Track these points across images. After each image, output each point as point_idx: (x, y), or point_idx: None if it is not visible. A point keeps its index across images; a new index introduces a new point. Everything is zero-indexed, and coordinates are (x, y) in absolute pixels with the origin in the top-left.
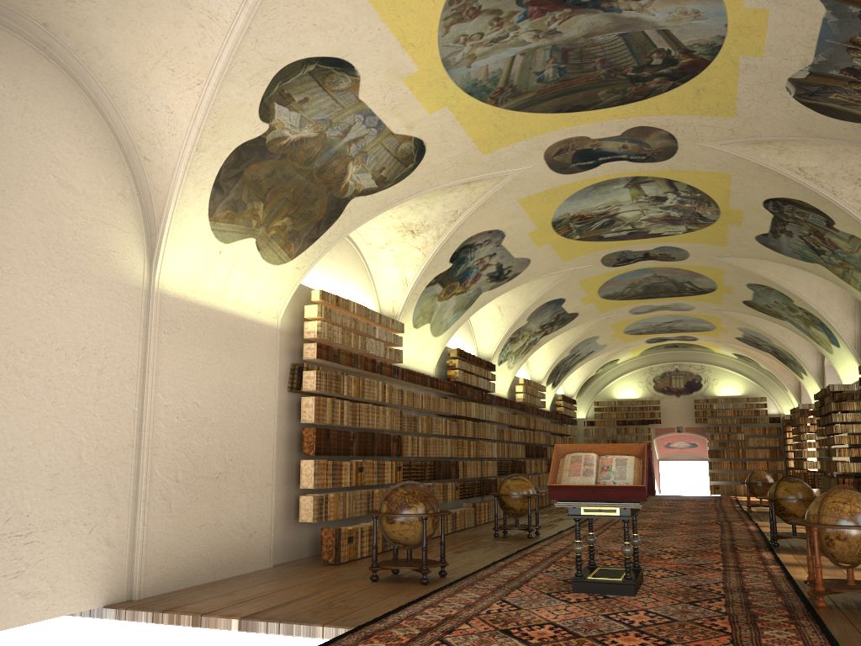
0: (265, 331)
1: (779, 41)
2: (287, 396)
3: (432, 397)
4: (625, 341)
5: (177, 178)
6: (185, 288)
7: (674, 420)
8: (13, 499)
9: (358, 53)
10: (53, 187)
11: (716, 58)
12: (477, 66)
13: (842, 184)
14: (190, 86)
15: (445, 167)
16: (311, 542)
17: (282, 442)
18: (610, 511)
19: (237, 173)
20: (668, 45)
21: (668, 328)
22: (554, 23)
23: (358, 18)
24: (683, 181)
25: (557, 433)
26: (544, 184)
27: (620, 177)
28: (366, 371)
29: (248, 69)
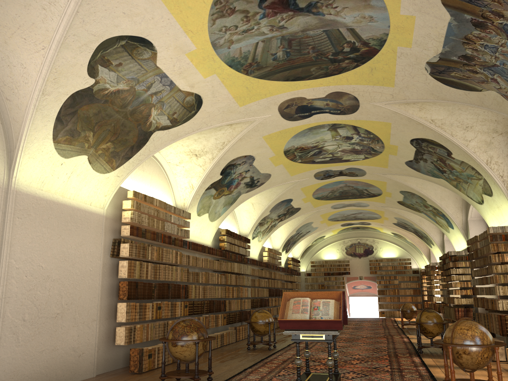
0: (94, 217)
1: (421, 37)
2: (110, 260)
3: (209, 260)
4: (328, 225)
5: (29, 113)
6: (35, 187)
7: (358, 272)
8: None
9: (155, 34)
10: None
11: (383, 48)
12: (234, 48)
13: (457, 130)
14: (37, 50)
15: (215, 114)
16: (124, 358)
17: (105, 290)
18: (318, 337)
19: (73, 111)
20: (354, 38)
21: (354, 217)
22: (282, 21)
23: (154, 11)
24: (362, 127)
25: (289, 281)
26: (278, 127)
27: (325, 124)
28: (164, 243)
29: (78, 40)
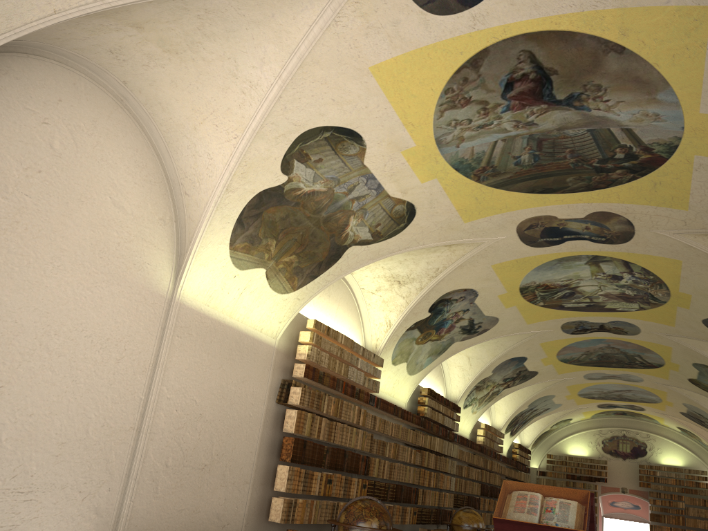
0: (263, 348)
1: None
2: (275, 407)
3: (401, 427)
4: (578, 402)
5: (208, 211)
6: (201, 301)
7: (619, 480)
8: (22, 458)
9: (366, 126)
10: (108, 205)
11: (673, 156)
12: (464, 147)
13: None
14: (228, 139)
15: (431, 230)
16: None
17: (265, 446)
18: None
19: (257, 213)
20: (630, 141)
21: (618, 396)
22: (532, 115)
23: (369, 98)
24: (638, 263)
25: (511, 478)
26: (515, 254)
27: (582, 255)
28: (345, 395)
29: (276, 130)
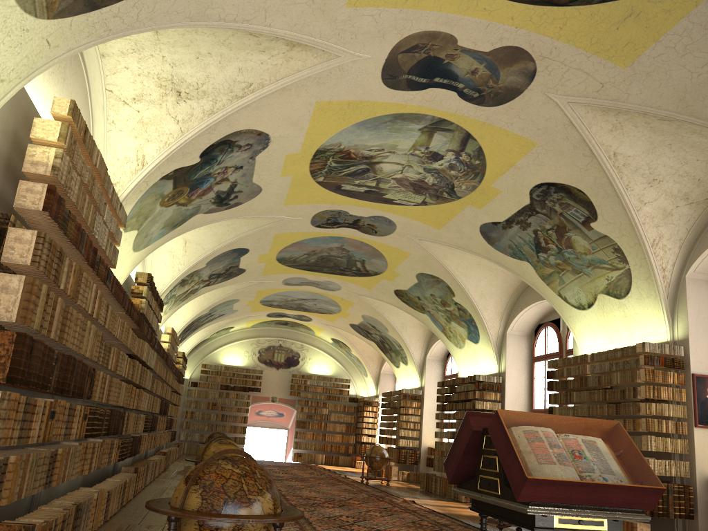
0: None
1: None
2: None
3: (125, 325)
4: (253, 310)
5: None
6: None
7: (271, 390)
8: None
9: None
10: None
11: None
12: None
13: (638, 181)
14: None
15: None
16: None
17: None
18: (594, 524)
19: None
20: None
21: (297, 305)
22: None
23: None
24: (480, 140)
25: (172, 390)
26: (356, 91)
27: (428, 115)
28: (85, 262)
29: None
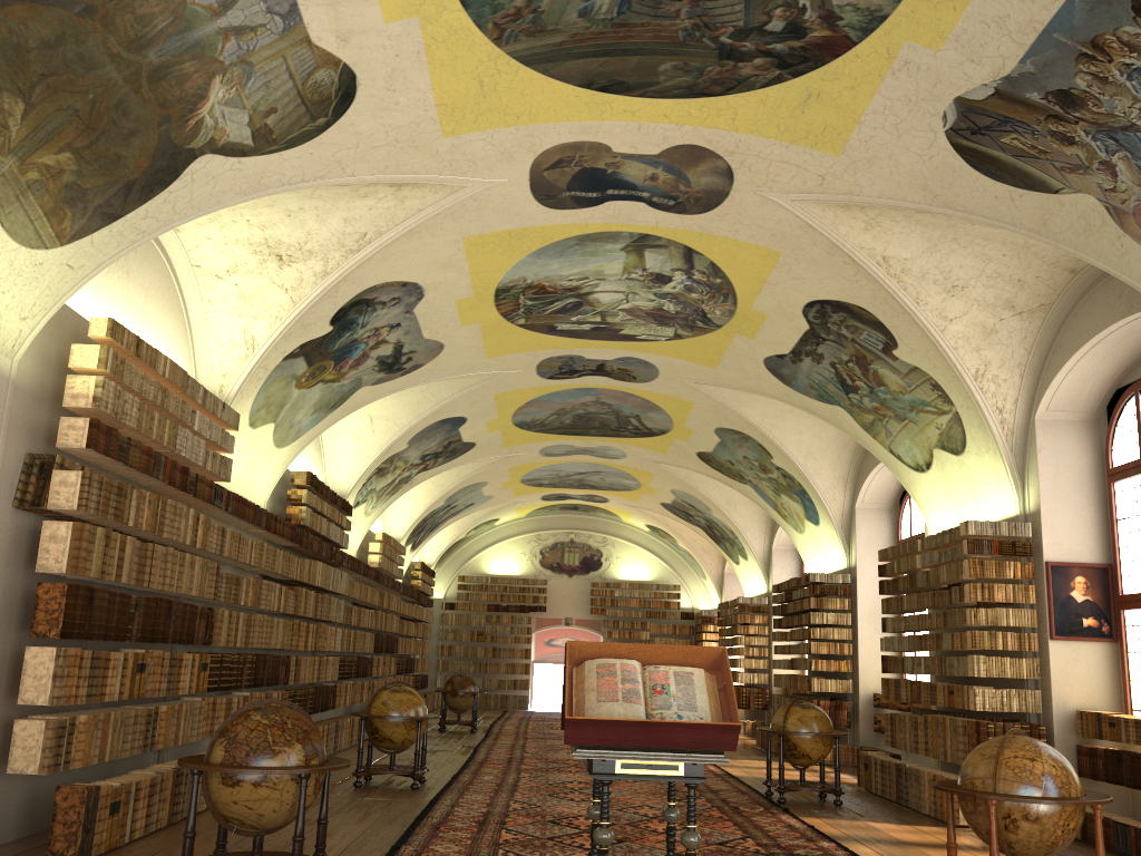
0: None
1: (980, 25)
2: (12, 517)
3: (267, 546)
4: (517, 493)
5: None
6: None
7: (563, 608)
8: None
9: None
10: None
11: (868, 39)
12: None
13: (931, 290)
14: None
15: (375, 143)
16: (22, 811)
17: None
18: (667, 768)
19: None
20: None
21: (578, 481)
22: None
23: None
24: (708, 254)
25: (410, 618)
26: (511, 218)
27: (623, 232)
28: (170, 487)
29: None
